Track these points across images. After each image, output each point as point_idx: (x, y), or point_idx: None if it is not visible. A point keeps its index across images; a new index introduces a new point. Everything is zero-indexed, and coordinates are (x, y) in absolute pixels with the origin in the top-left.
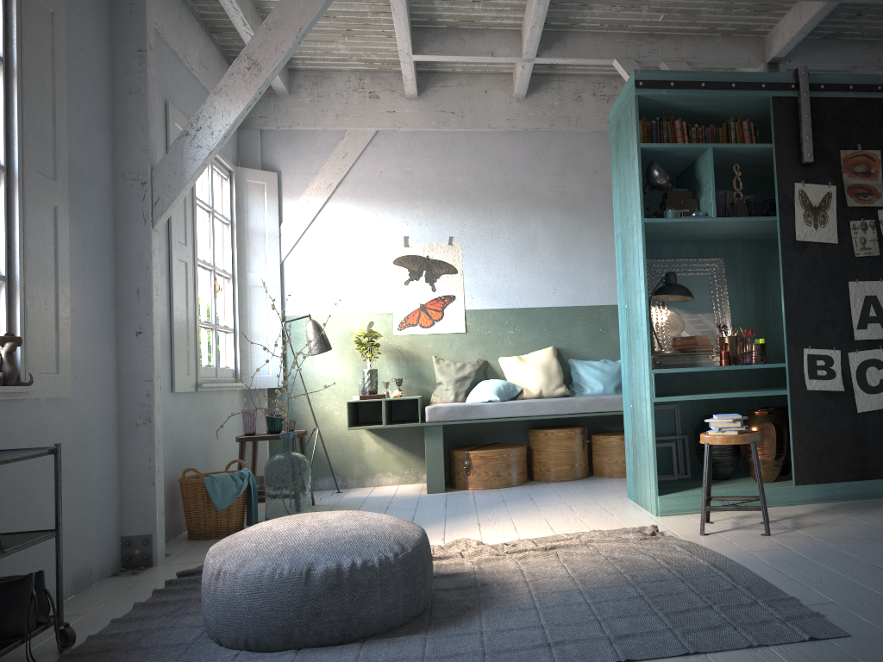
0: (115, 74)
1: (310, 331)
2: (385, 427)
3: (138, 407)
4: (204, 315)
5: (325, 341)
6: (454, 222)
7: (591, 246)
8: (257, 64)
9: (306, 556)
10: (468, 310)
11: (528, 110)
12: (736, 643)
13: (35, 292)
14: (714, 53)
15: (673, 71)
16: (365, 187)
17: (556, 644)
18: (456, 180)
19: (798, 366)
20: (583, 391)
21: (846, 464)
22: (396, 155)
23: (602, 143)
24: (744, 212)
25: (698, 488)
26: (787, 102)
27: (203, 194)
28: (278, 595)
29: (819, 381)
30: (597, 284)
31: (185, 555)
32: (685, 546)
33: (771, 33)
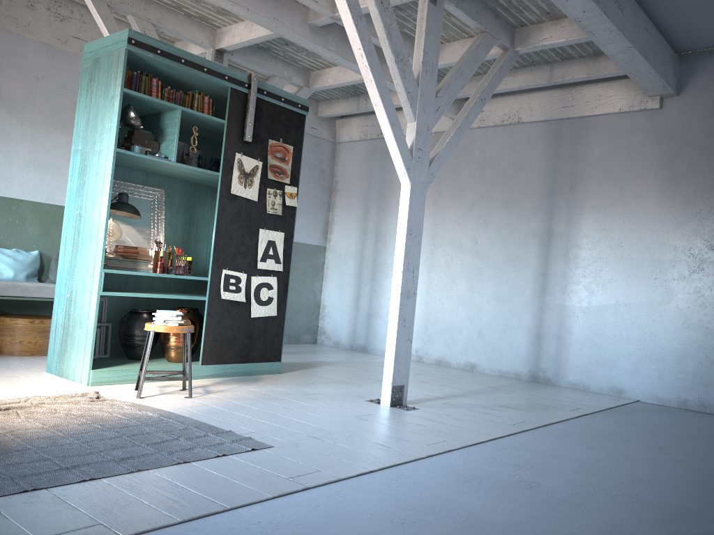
0: None
1: None
2: None
3: None
4: None
5: None
6: None
7: (20, 143)
8: None
9: None
10: None
11: None
12: (208, 455)
13: None
14: (176, 25)
15: (161, 41)
16: None
17: (73, 467)
18: None
19: (217, 281)
20: None
21: (238, 351)
22: None
23: (49, 55)
24: (196, 163)
25: (123, 365)
26: (241, 95)
27: None
28: None
29: (230, 293)
30: (21, 179)
31: None
32: (130, 405)
33: (223, 29)
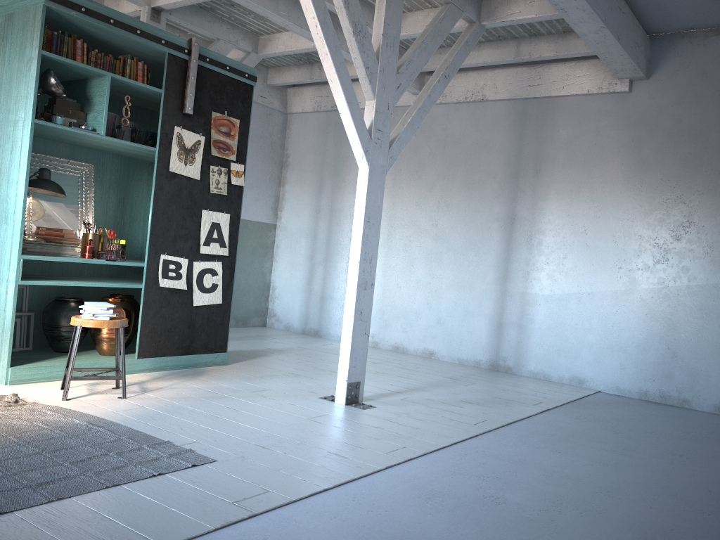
0: None
1: None
2: None
3: None
4: None
5: None
6: None
7: None
8: None
9: None
10: None
11: None
12: (142, 475)
13: None
14: None
15: None
16: None
17: None
18: None
19: (155, 267)
20: None
21: (179, 343)
22: None
23: None
24: (129, 137)
25: (47, 360)
26: (180, 61)
27: None
28: None
29: (170, 280)
30: None
31: None
32: (54, 410)
33: None
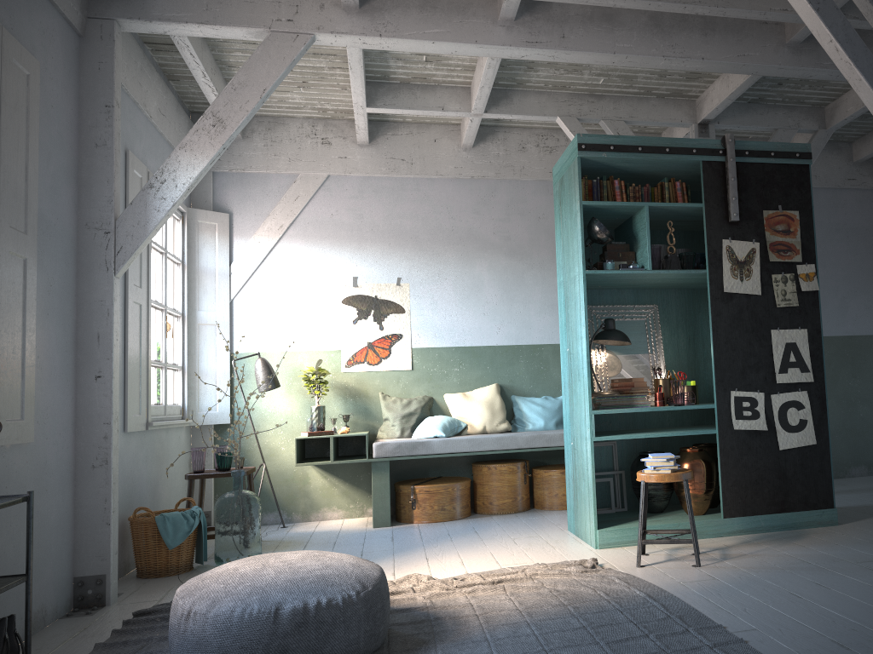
0: (82, 128)
1: (259, 369)
2: (332, 463)
3: (95, 449)
4: (155, 355)
5: (274, 379)
6: (402, 264)
7: (533, 288)
8: (222, 121)
9: (274, 596)
10: (415, 348)
11: (475, 159)
12: None
13: (5, 342)
14: (649, 113)
15: (612, 135)
16: (315, 229)
17: None
18: (405, 224)
19: (726, 407)
20: (525, 427)
21: (769, 497)
22: (346, 199)
23: (545, 191)
24: (677, 265)
25: (634, 521)
26: (716, 166)
27: (157, 236)
28: (248, 633)
29: (745, 421)
30: (539, 324)
31: (137, 594)
32: (622, 577)
33: (701, 97)
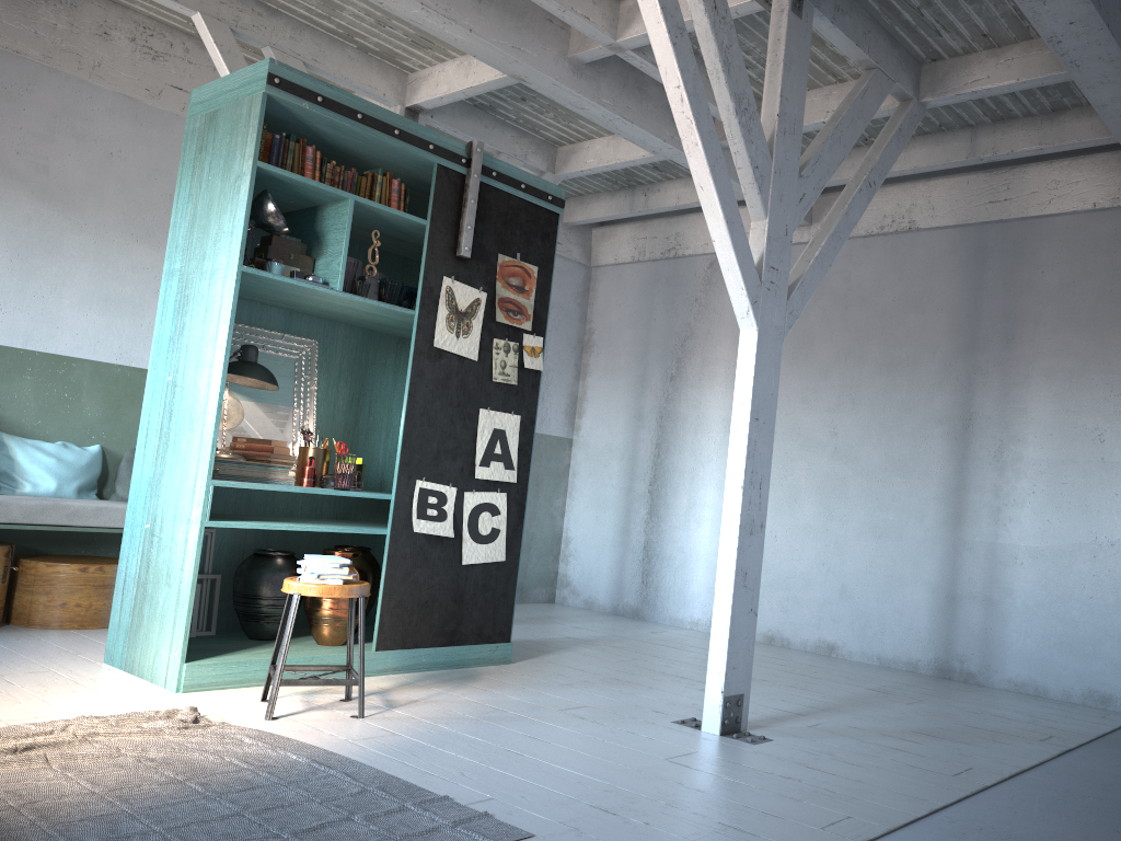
0: None
1: None
2: None
3: None
4: None
5: None
6: None
7: (77, 263)
8: None
9: None
10: None
11: (6, 17)
12: None
13: None
14: (343, 66)
15: (324, 82)
16: None
17: None
18: None
19: (407, 501)
20: (17, 488)
21: (439, 625)
22: None
23: (131, 116)
24: (376, 294)
25: (239, 651)
26: (454, 177)
27: None
28: None
29: (428, 522)
30: (76, 323)
31: None
32: (254, 736)
33: (420, 74)
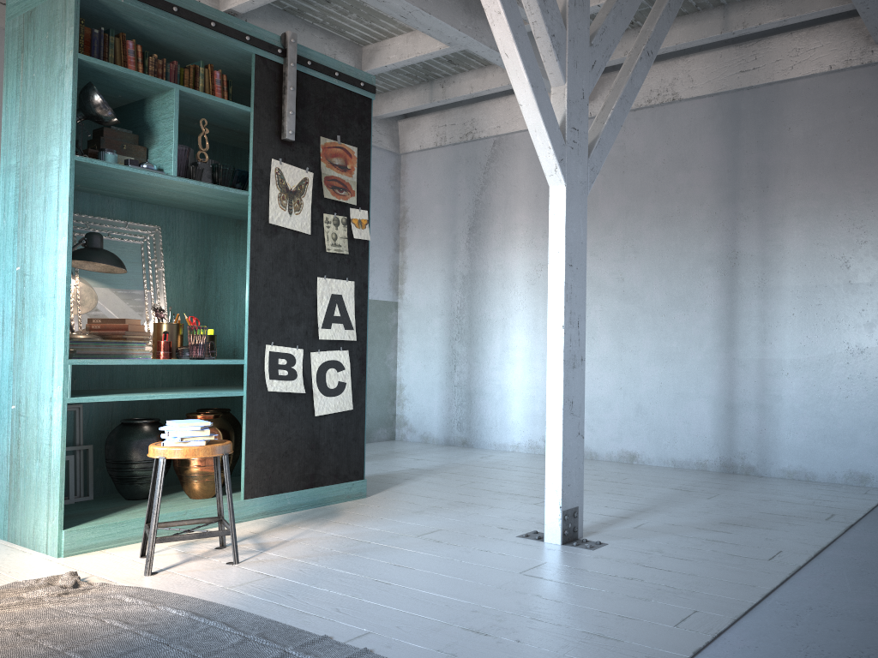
0: None
1: None
2: None
3: None
4: None
5: None
6: None
7: None
8: None
9: None
10: None
11: None
12: None
13: None
14: None
15: None
16: None
17: None
18: None
19: (259, 364)
20: None
21: (299, 471)
22: None
23: None
24: (210, 178)
25: (116, 513)
26: (272, 66)
27: None
28: None
29: (281, 382)
30: None
31: None
32: (134, 594)
33: None
